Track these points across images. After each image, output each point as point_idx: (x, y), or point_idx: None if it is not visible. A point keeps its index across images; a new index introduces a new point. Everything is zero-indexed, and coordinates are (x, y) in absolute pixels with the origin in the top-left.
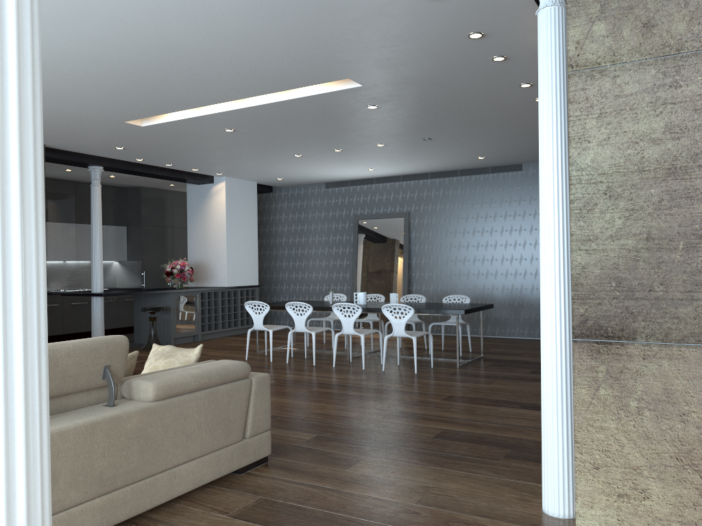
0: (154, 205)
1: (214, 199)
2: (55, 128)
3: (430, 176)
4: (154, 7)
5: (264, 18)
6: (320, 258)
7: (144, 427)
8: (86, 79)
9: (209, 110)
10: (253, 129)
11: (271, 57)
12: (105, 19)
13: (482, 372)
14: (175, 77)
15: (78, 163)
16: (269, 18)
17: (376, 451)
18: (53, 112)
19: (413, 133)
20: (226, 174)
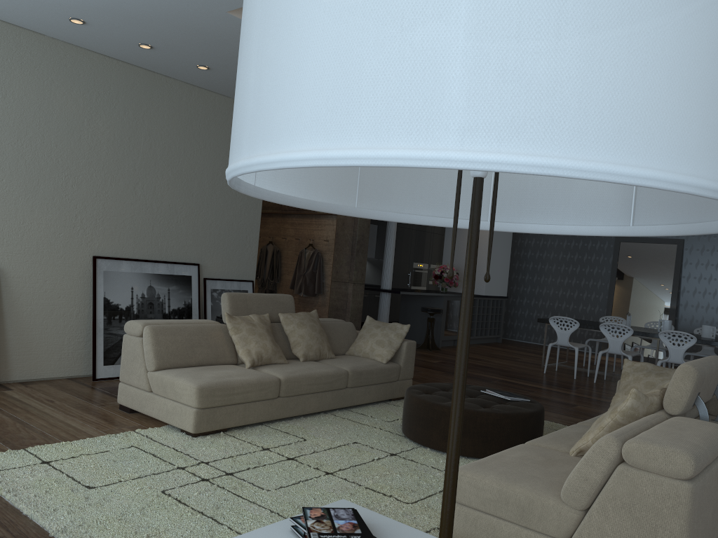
0: None
1: None
2: None
3: None
4: None
5: None
6: (570, 276)
7: None
8: None
9: None
10: None
11: None
12: None
13: None
14: None
15: None
16: None
17: None
18: None
19: None
20: None
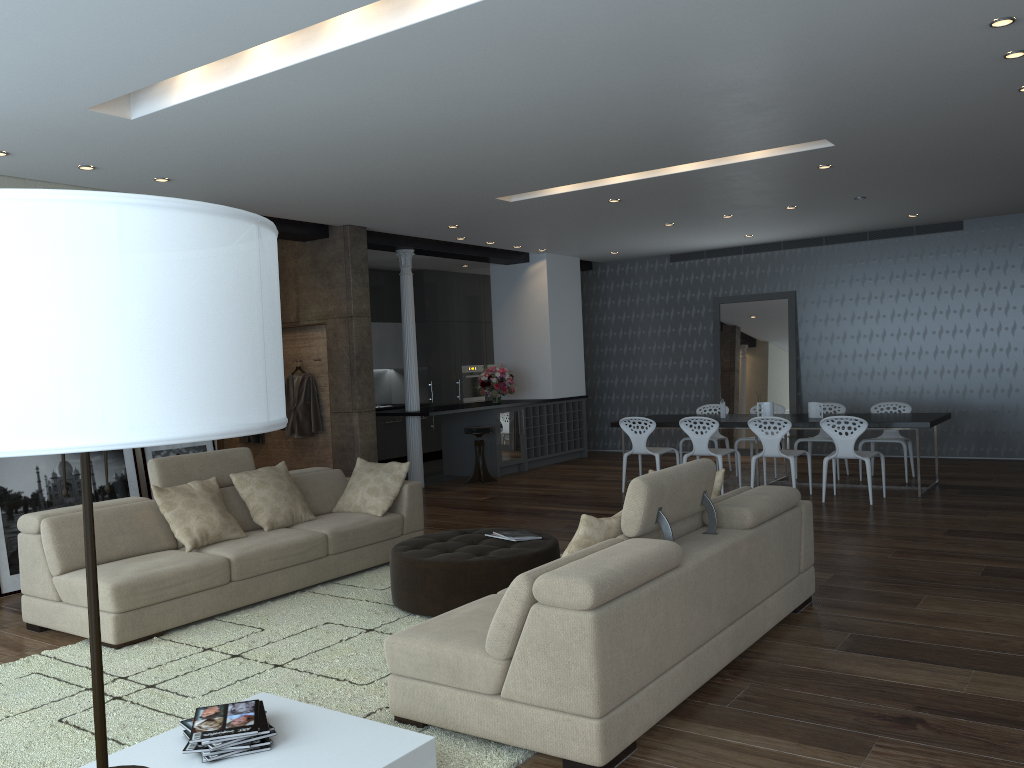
0: (438, 293)
1: (530, 284)
2: (402, 209)
3: (824, 241)
4: (671, 85)
5: (788, 87)
6: (665, 357)
7: (749, 555)
8: (506, 157)
9: (609, 180)
10: (645, 197)
11: (753, 124)
12: (603, 99)
13: (960, 502)
14: (613, 149)
15: (389, 247)
16: (793, 87)
17: (929, 589)
18: (422, 192)
19: (848, 192)
20: (550, 250)
